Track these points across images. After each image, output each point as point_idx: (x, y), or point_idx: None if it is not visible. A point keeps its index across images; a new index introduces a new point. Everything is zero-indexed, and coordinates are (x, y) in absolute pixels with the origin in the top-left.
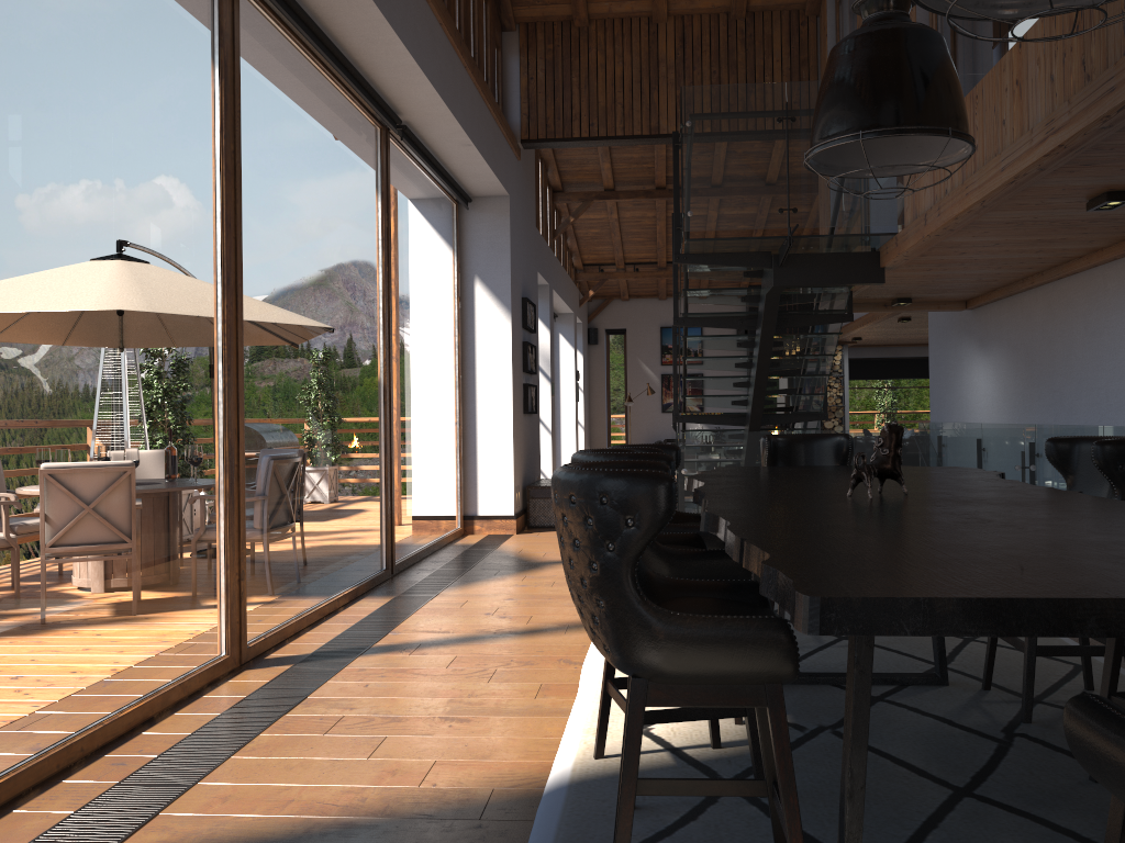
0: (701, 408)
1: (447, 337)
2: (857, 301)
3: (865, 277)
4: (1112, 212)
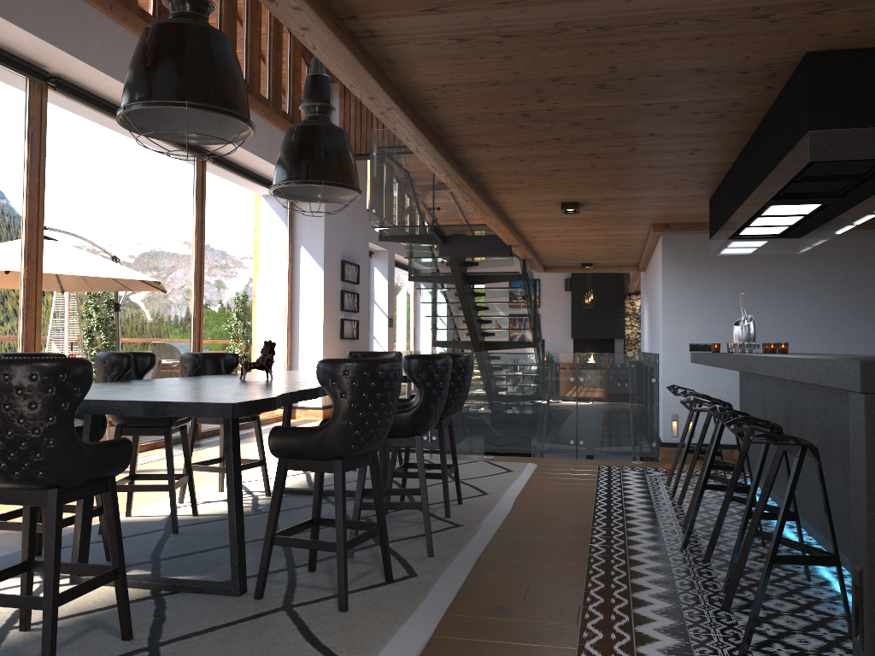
0: None
1: (276, 287)
2: (558, 265)
3: (497, 251)
4: (597, 213)
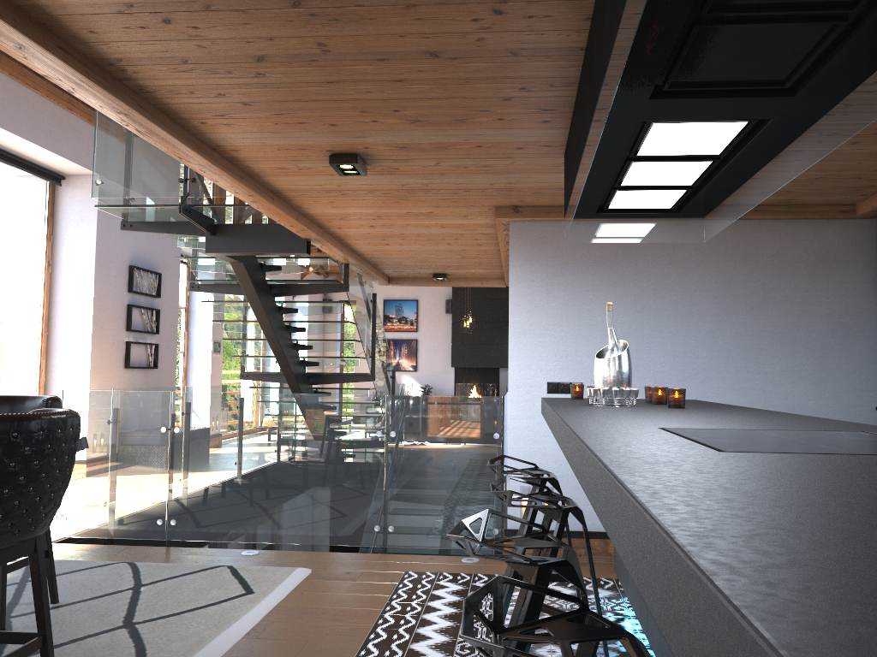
0: (415, 368)
1: (20, 297)
2: (405, 275)
3: (288, 247)
4: (402, 181)
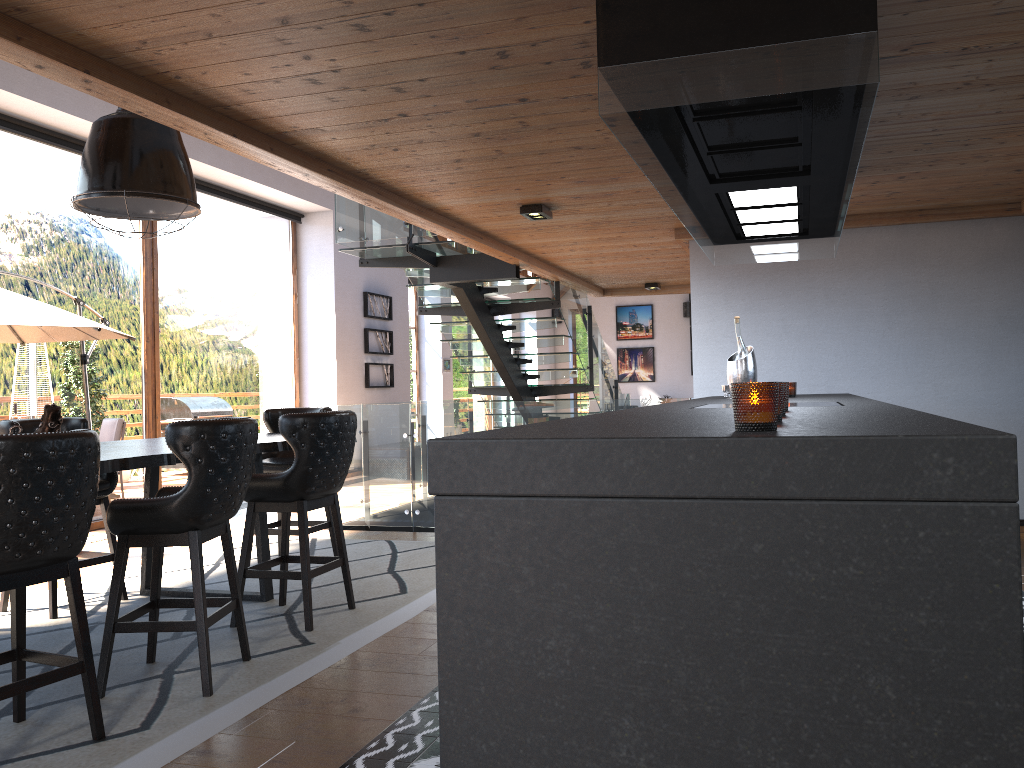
0: (652, 378)
1: (275, 327)
2: (618, 286)
3: (500, 273)
4: (585, 217)
